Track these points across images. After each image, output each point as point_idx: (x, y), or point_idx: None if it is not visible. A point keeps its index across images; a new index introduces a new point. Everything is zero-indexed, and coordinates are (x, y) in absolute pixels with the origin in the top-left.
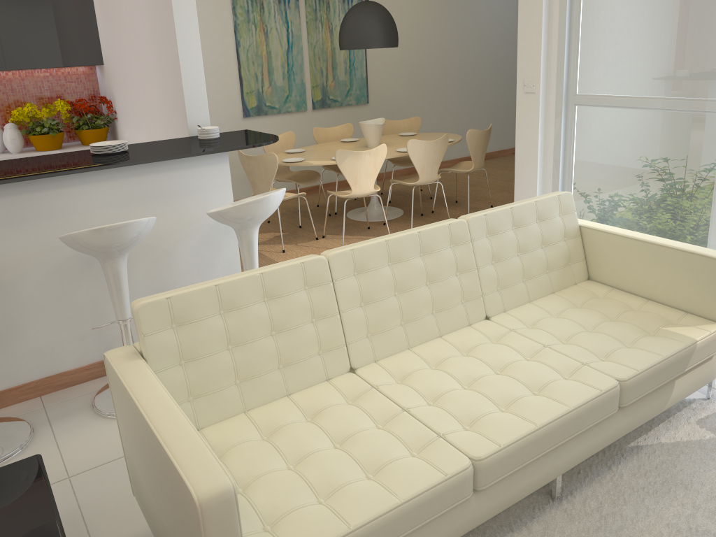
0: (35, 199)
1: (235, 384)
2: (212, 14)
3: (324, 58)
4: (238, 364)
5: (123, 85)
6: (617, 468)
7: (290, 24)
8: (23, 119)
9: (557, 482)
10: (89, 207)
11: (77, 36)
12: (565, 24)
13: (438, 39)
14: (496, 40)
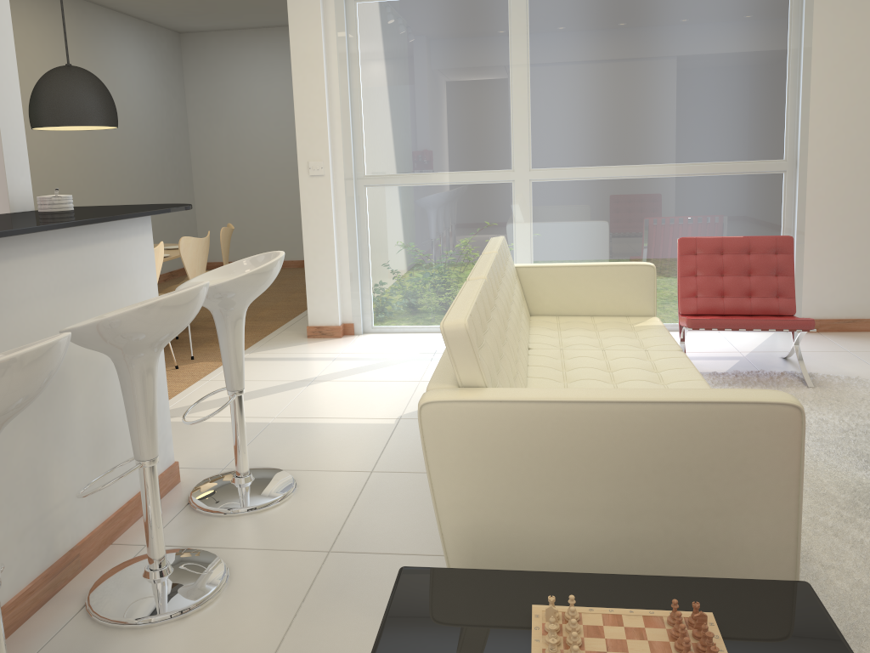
0: None
1: None
2: None
3: None
4: None
5: None
6: None
7: None
8: None
9: None
10: (26, 296)
11: None
12: (348, 105)
13: (77, 136)
14: (134, 143)
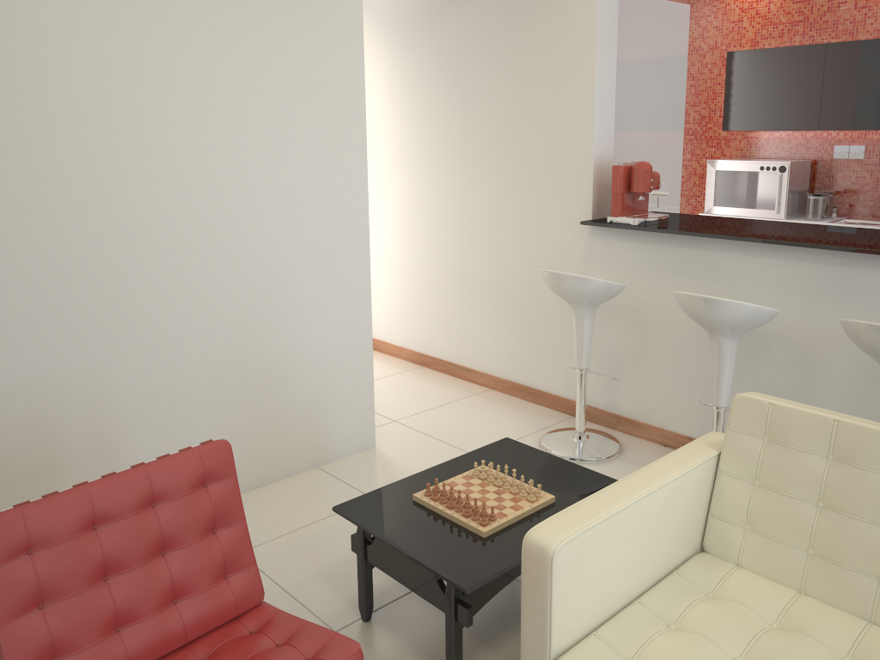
0: (870, 277)
1: (806, 553)
2: None
3: None
4: (819, 531)
5: None
6: None
7: None
8: None
9: None
10: None
11: None
12: None
13: None
14: None
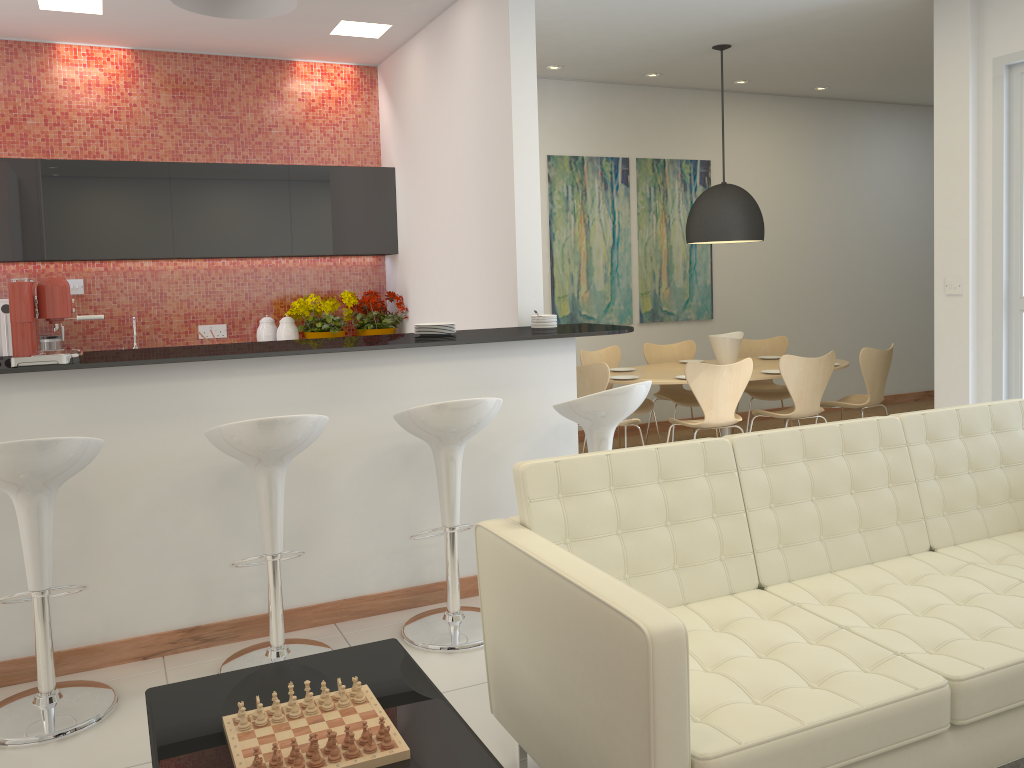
0: (362, 375)
1: (624, 579)
2: None
3: (657, 258)
4: (629, 554)
5: (424, 275)
6: None
7: (617, 214)
8: (303, 312)
9: None
10: (417, 391)
11: (373, 219)
12: (1002, 207)
13: (807, 240)
14: (888, 244)
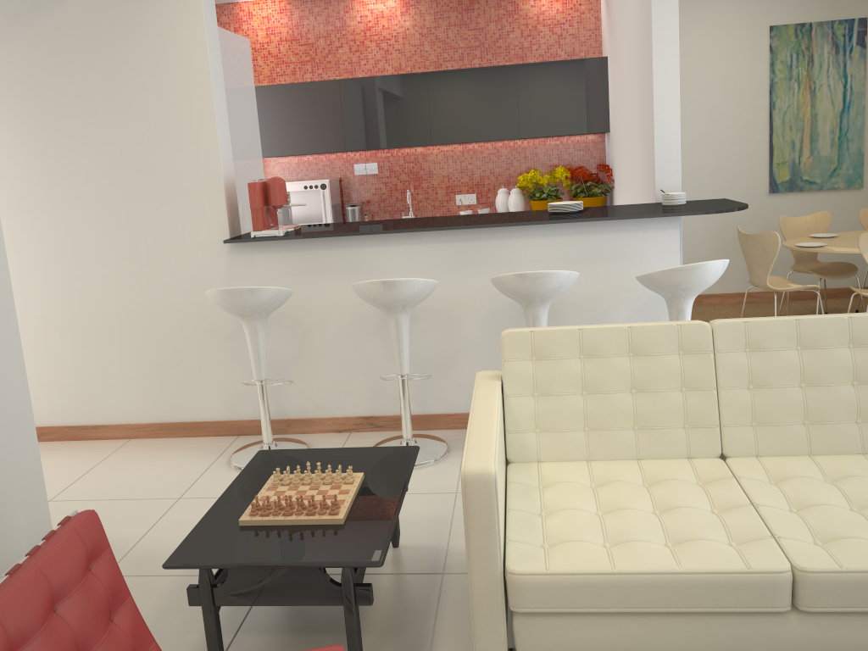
0: (485, 247)
1: (583, 431)
2: (743, 73)
3: None
4: (589, 411)
5: (619, 152)
6: None
7: (849, 78)
8: (526, 184)
9: None
10: (530, 259)
11: (587, 103)
12: None
13: None
14: None
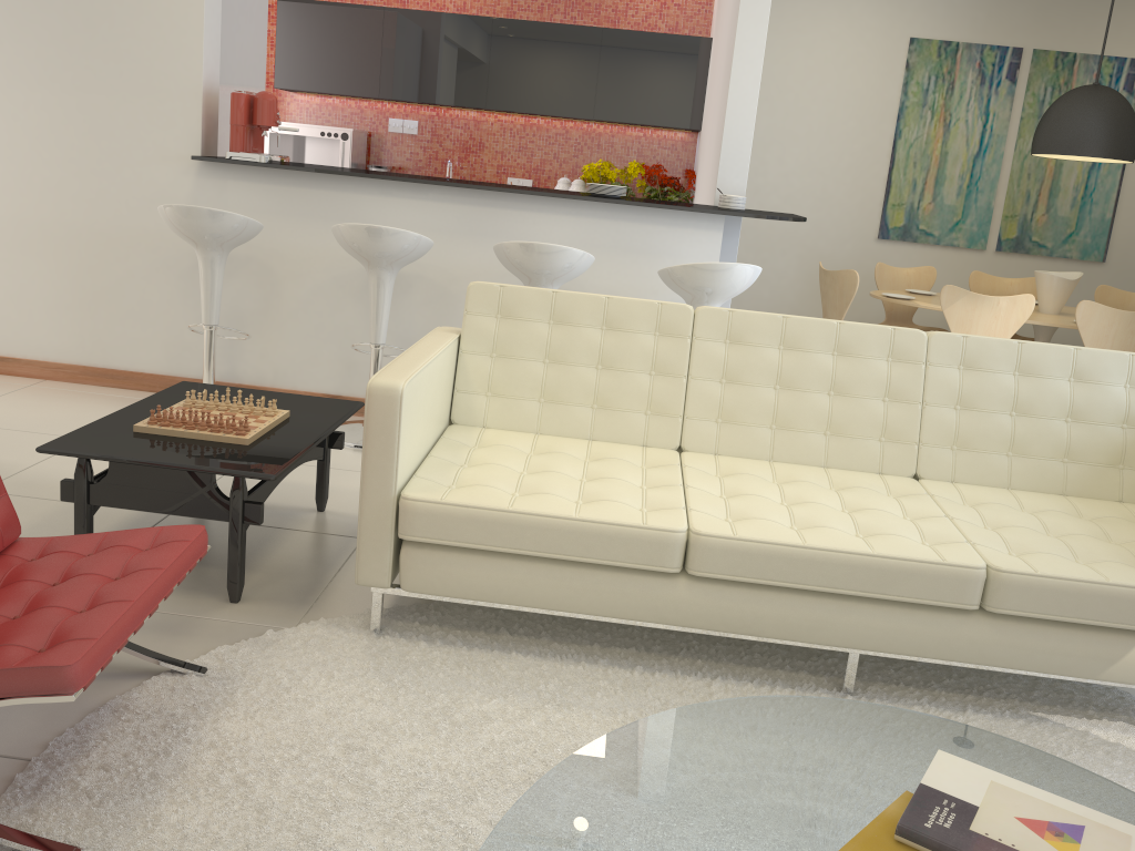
0: (500, 216)
1: (539, 402)
2: (871, 88)
3: (1037, 176)
4: (548, 382)
5: (702, 153)
6: (975, 715)
7: (991, 117)
8: (591, 176)
9: (848, 666)
10: (550, 240)
11: (679, 91)
12: None
13: None
14: None
